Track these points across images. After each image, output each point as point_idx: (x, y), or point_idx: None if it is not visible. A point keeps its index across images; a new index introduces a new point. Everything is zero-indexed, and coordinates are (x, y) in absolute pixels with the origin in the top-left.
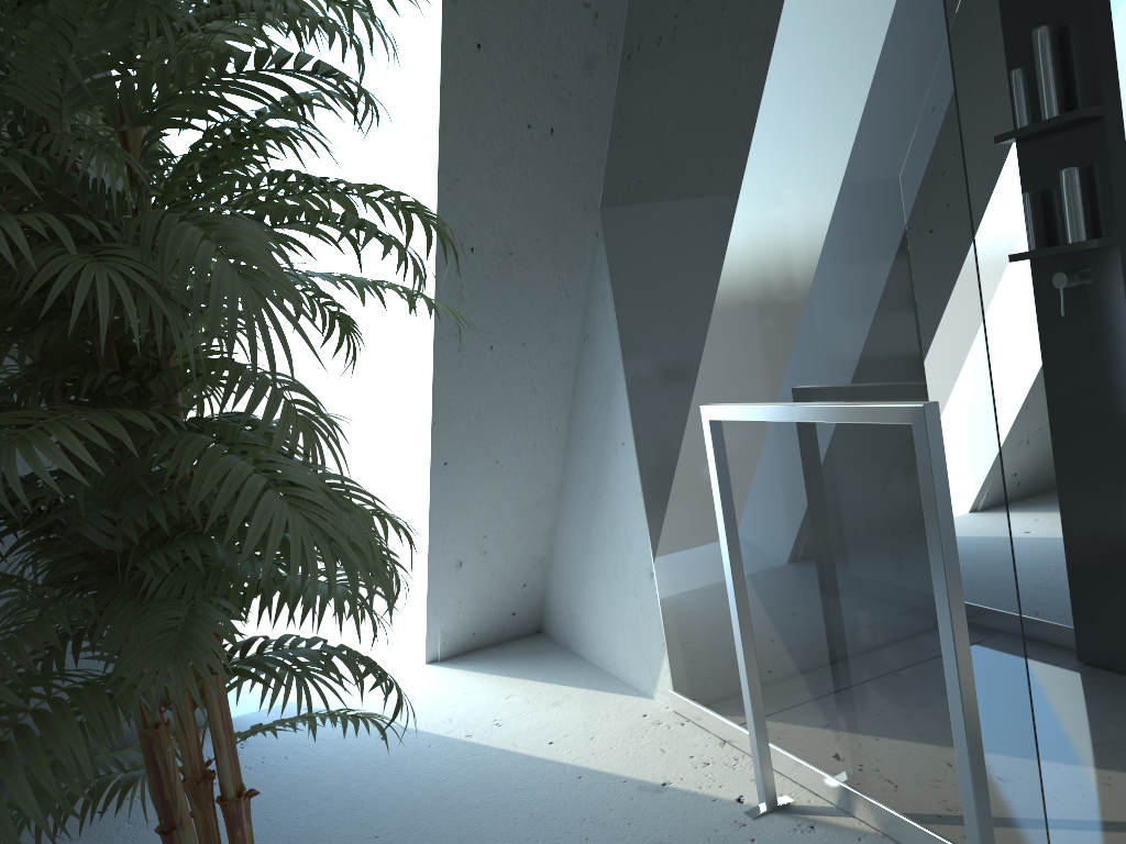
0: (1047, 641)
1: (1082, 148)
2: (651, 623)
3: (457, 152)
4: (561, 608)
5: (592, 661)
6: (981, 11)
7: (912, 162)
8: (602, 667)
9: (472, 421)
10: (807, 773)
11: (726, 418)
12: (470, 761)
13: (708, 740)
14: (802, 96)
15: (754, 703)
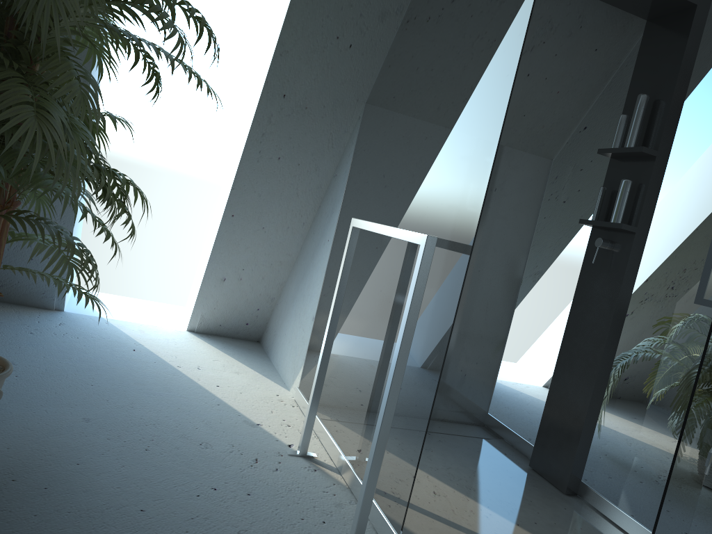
0: (521, 451)
1: (639, 172)
2: (303, 347)
3: (292, 35)
4: (272, 330)
5: (273, 363)
6: (625, 79)
7: (487, 110)
8: (276, 368)
9: (255, 197)
10: (332, 446)
11: (359, 226)
12: (169, 376)
13: (300, 417)
14: (460, 61)
15: (315, 393)
